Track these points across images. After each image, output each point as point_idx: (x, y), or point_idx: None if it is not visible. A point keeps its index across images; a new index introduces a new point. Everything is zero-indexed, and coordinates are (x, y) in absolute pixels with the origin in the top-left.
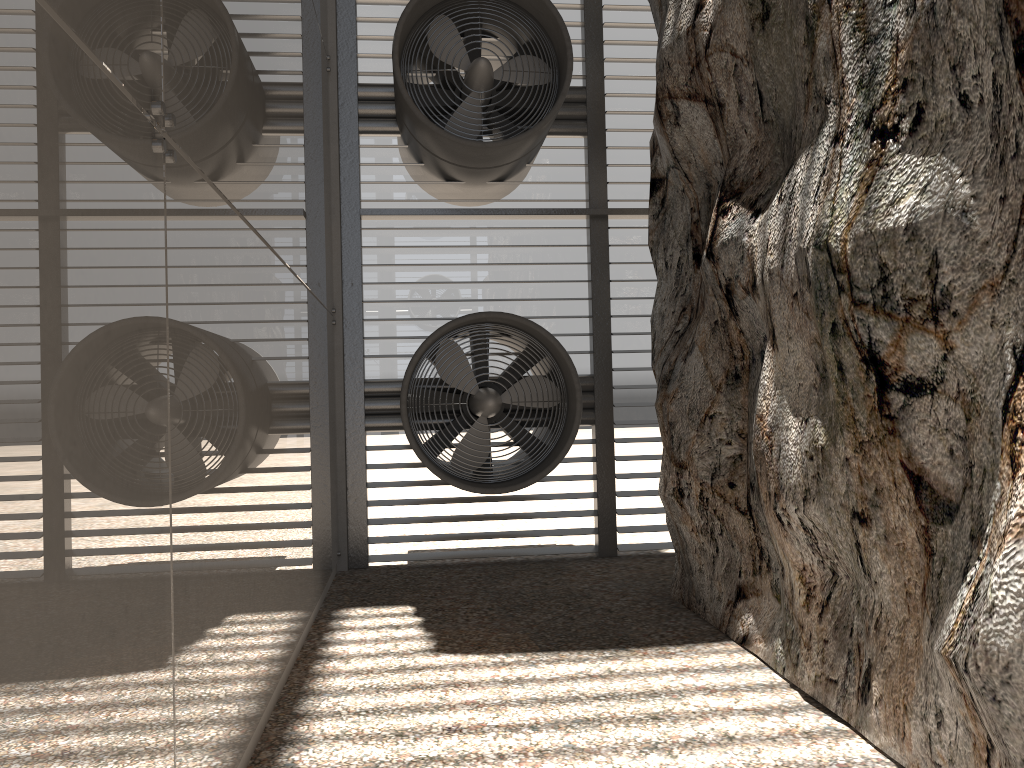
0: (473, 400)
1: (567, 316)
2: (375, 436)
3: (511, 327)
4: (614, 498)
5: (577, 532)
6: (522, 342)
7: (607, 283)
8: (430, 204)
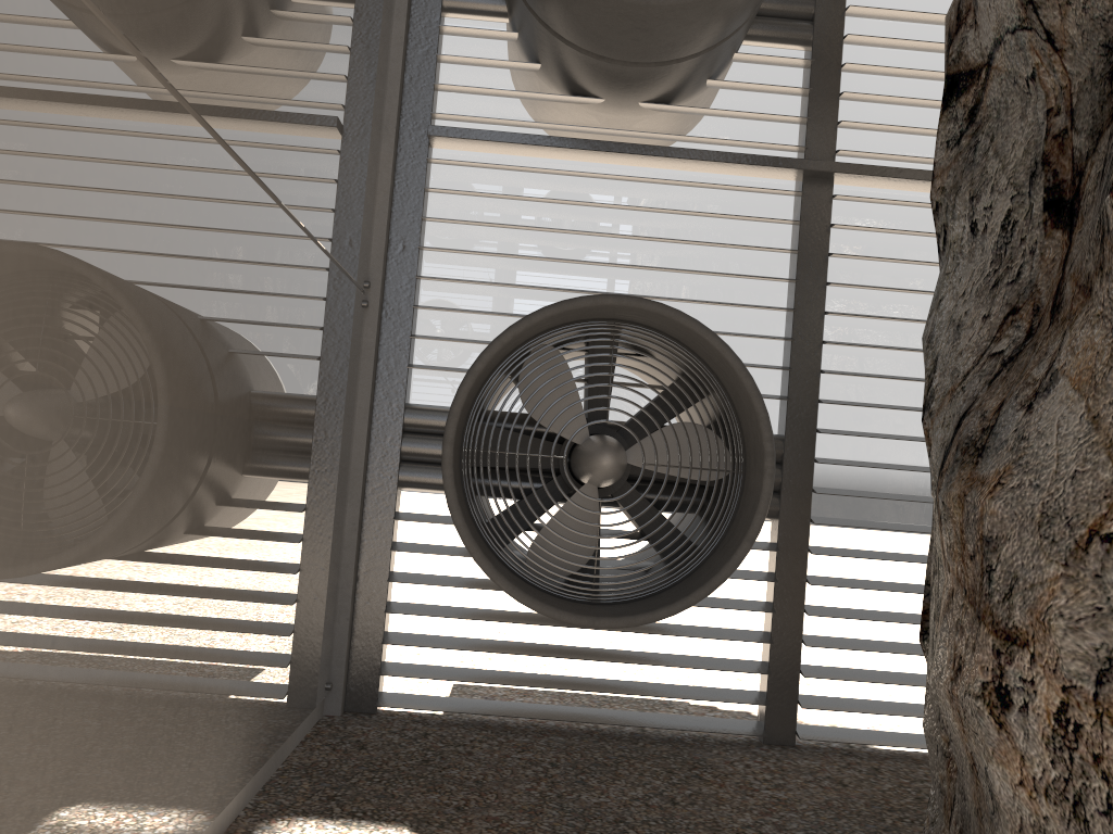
0: (577, 453)
1: (750, 334)
2: (414, 498)
3: (657, 332)
4: (799, 647)
5: (731, 697)
6: (674, 360)
7: (822, 287)
8: (544, 134)
